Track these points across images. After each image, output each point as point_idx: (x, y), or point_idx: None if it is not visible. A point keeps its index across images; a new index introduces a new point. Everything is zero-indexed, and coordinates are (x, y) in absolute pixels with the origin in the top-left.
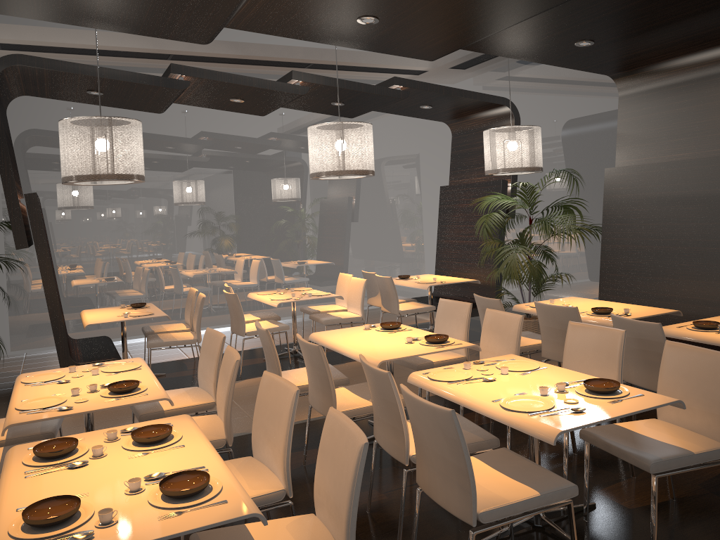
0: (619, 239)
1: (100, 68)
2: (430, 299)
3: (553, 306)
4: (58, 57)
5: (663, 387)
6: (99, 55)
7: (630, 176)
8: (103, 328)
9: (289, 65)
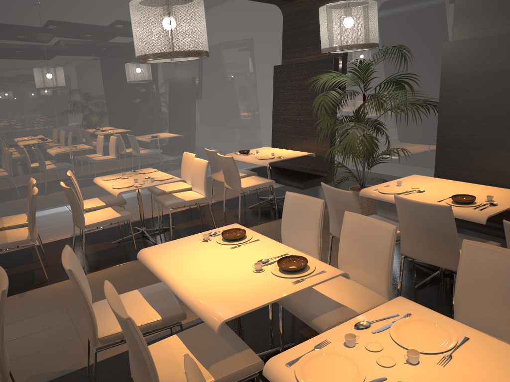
0: (458, 114)
1: None
2: (269, 171)
3: (419, 203)
4: None
5: None
6: None
7: (472, 50)
8: None
9: None
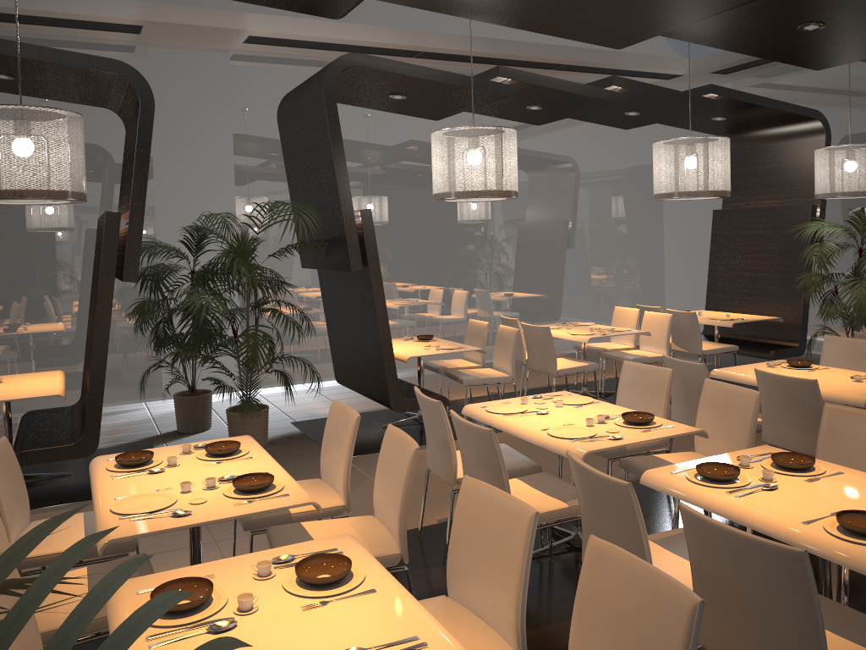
0: None
1: (433, 70)
2: (717, 338)
3: None
4: (295, 52)
5: None
6: (343, 50)
7: None
8: None
9: (537, 65)
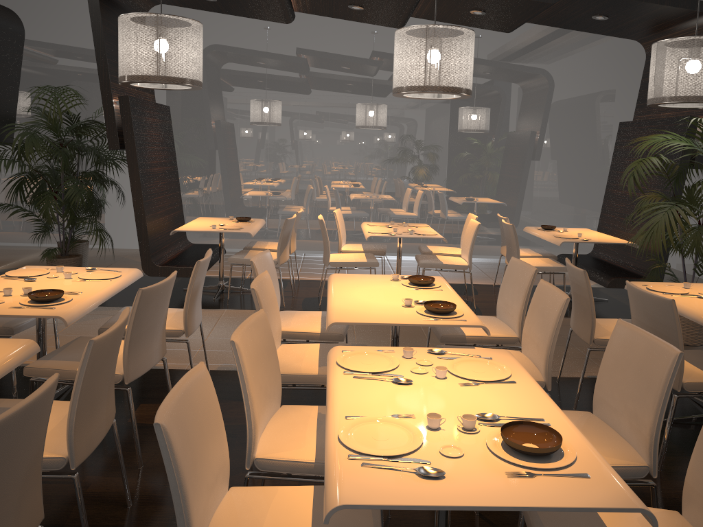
0: None
1: None
2: (574, 258)
3: (643, 292)
4: None
5: (696, 466)
6: None
7: None
8: (245, 237)
9: None
